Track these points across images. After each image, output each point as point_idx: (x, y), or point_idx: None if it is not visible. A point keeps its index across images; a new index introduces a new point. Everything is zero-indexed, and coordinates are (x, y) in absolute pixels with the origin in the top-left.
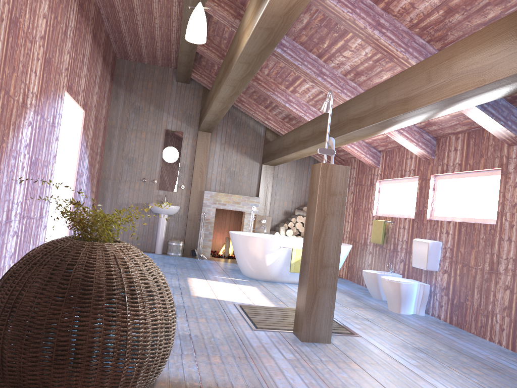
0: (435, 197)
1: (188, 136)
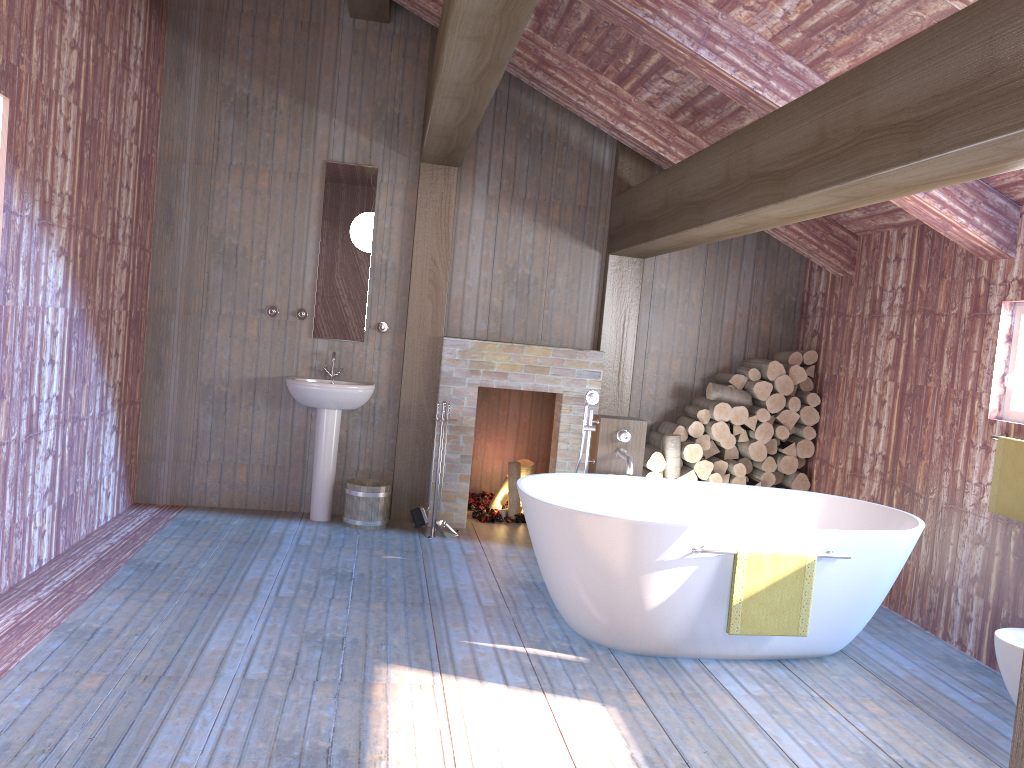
0: None
1: (391, 180)
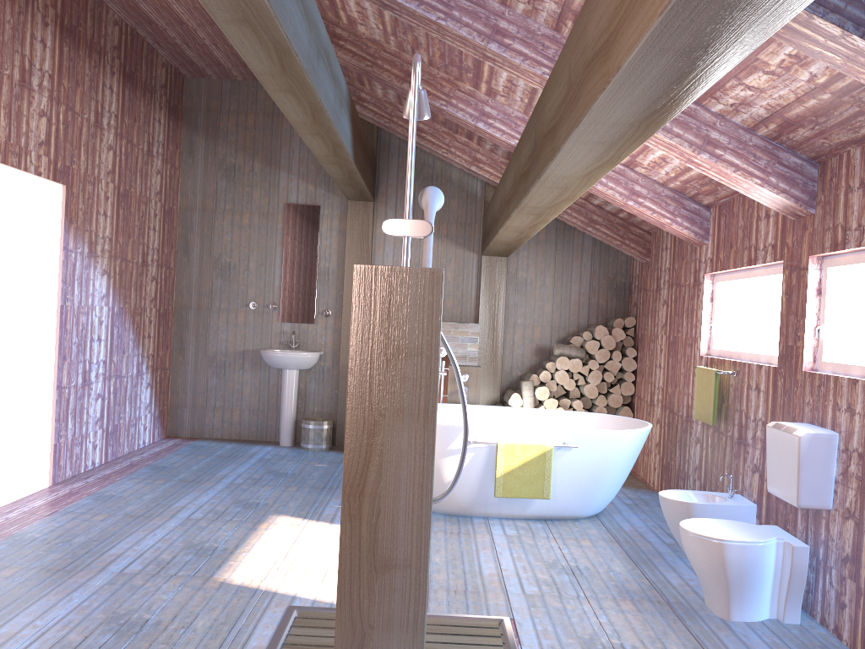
0: (824, 312)
1: (330, 213)
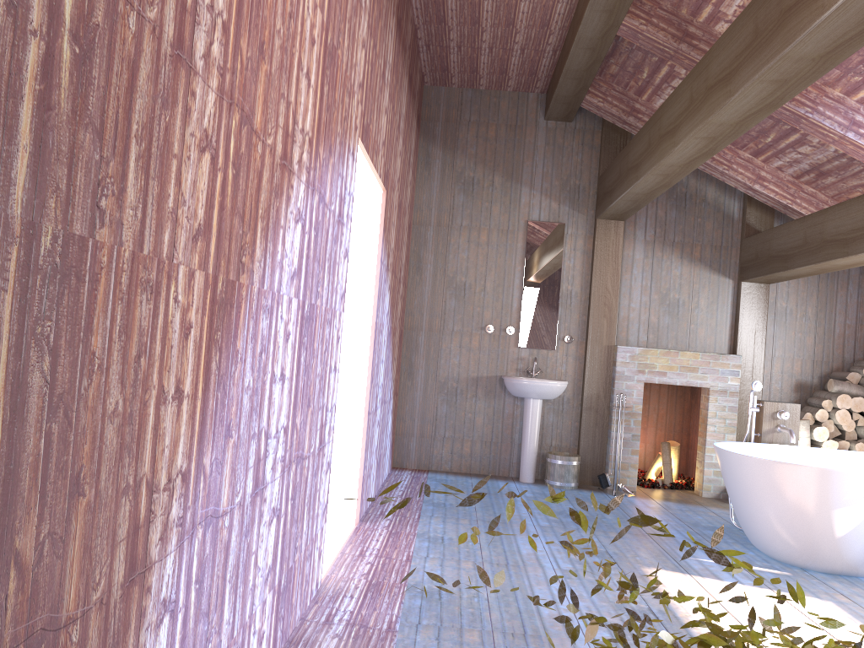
0: None
1: (574, 232)
